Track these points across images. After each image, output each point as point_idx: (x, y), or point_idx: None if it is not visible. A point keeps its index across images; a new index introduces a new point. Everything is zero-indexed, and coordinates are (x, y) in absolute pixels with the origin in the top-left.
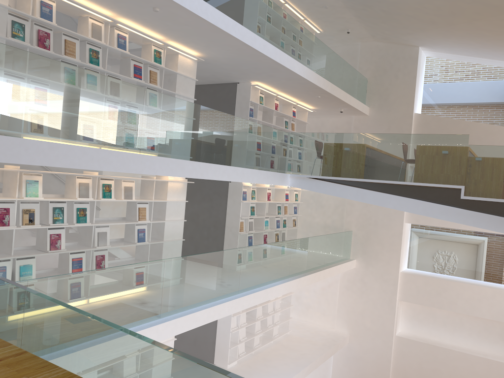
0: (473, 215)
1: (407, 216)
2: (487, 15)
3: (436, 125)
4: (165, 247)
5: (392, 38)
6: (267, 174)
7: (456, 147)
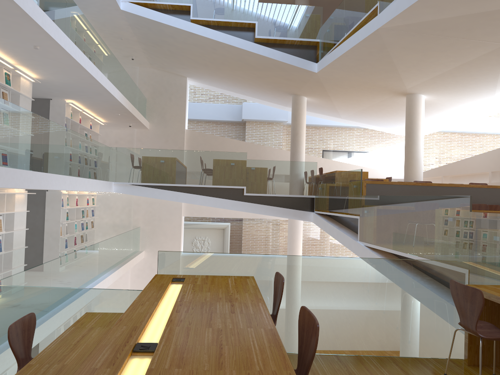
0: (252, 205)
1: (184, 210)
2: (245, 69)
3: (202, 139)
4: (14, 255)
5: (167, 68)
6: (103, 183)
7: (240, 160)
